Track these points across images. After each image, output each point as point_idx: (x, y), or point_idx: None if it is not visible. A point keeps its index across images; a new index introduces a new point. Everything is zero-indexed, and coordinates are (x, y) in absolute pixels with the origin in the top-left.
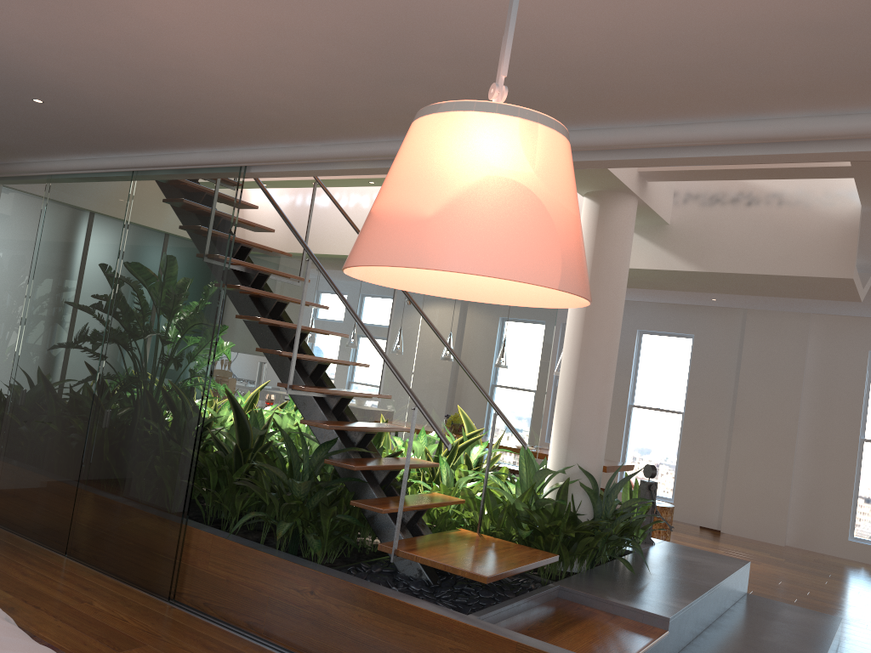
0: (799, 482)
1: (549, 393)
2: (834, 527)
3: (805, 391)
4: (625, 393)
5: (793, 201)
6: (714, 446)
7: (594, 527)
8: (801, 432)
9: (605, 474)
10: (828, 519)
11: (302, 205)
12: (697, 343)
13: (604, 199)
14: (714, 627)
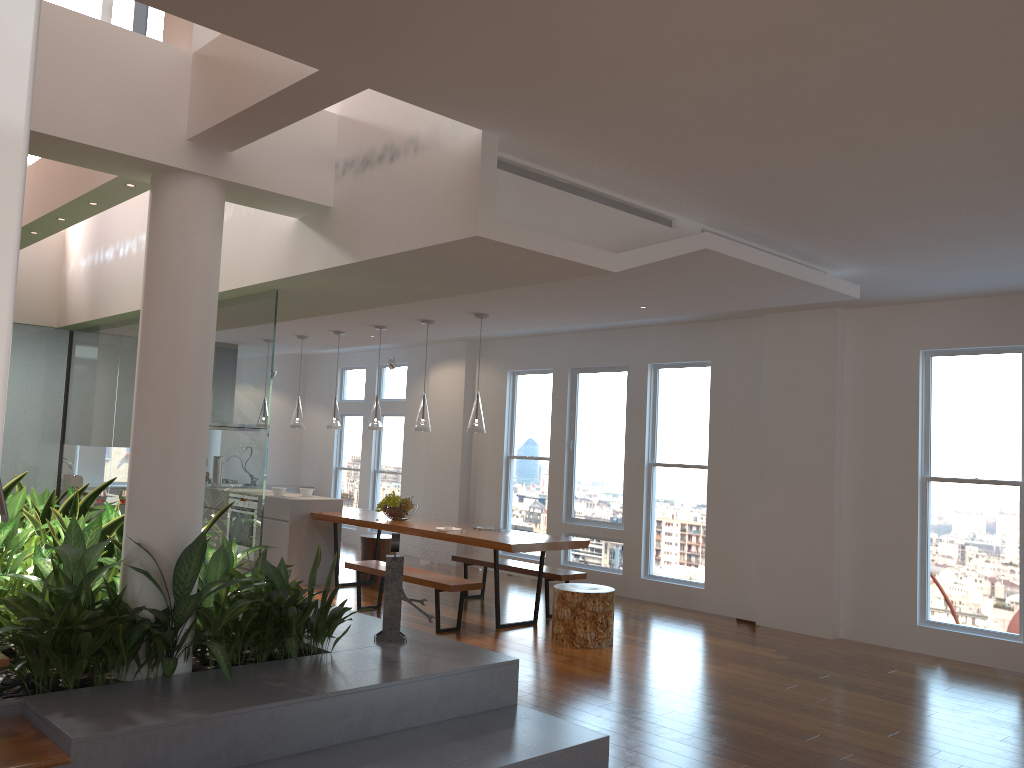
0: (849, 547)
1: (563, 459)
2: (898, 608)
3: (846, 418)
4: (641, 448)
5: (426, 144)
6: (745, 508)
7: (131, 619)
8: (846, 476)
9: (627, 557)
10: (889, 596)
11: (98, 263)
12: (714, 372)
13: (156, 184)
14: (317, 752)
